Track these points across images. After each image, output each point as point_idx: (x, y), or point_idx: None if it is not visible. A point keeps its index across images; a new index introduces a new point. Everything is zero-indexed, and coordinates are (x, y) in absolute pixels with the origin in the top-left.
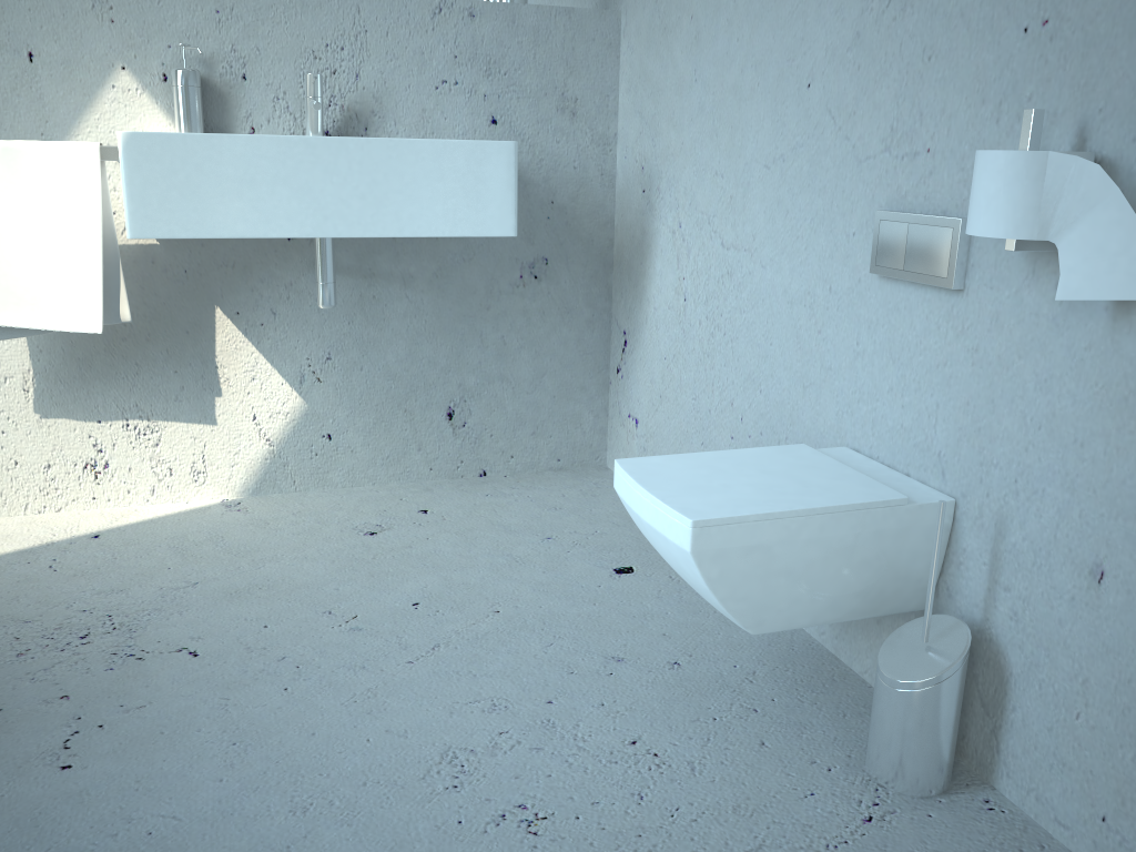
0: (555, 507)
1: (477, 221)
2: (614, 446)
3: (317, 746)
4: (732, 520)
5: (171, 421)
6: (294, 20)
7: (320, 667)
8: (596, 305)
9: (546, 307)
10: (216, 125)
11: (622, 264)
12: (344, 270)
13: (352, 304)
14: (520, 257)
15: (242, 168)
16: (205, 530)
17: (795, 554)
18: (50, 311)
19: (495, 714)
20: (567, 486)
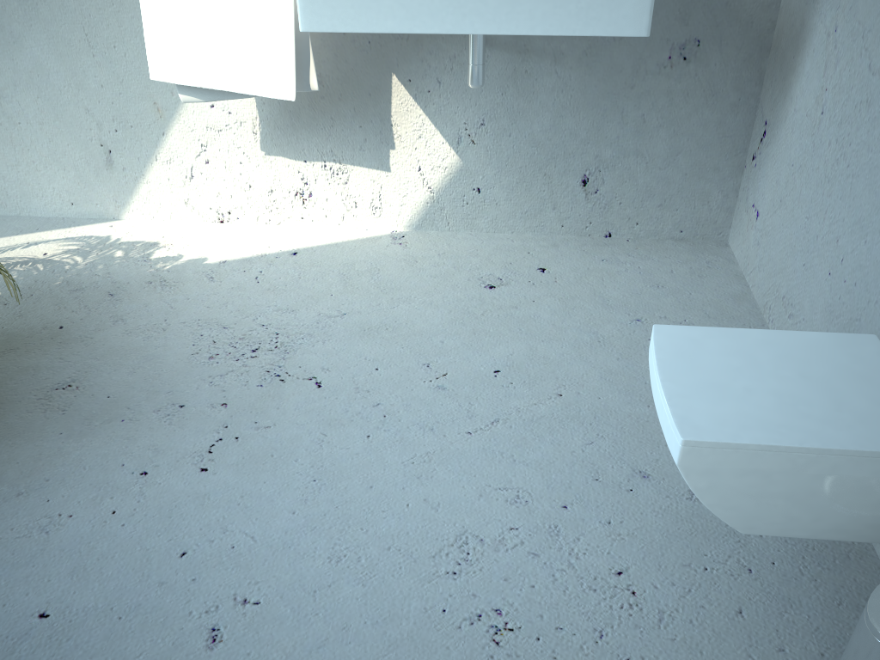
0: (658, 284)
1: (609, 20)
2: (736, 227)
3: (370, 500)
4: (728, 446)
5: (356, 165)
6: None
7: (400, 420)
8: (744, 90)
9: (690, 89)
10: None
11: (778, 51)
12: (501, 45)
13: (506, 77)
14: (671, 38)
15: None
16: (369, 261)
17: (799, 484)
18: (258, 80)
19: (514, 507)
20: (679, 261)
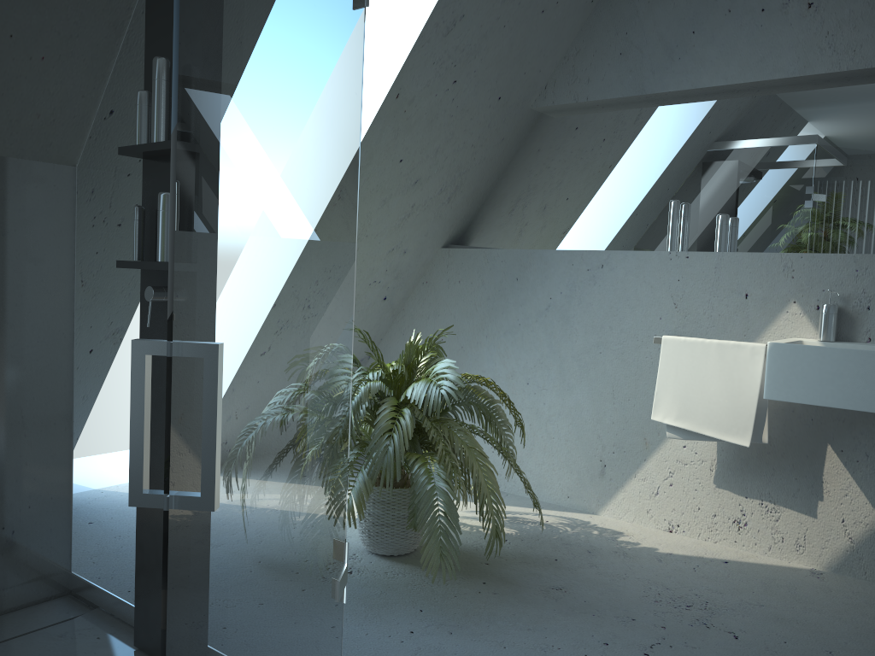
0: None
1: None
2: None
3: None
4: None
5: (787, 508)
6: None
7: None
8: None
9: None
10: (845, 335)
11: None
12: None
13: None
14: None
15: (835, 366)
16: (788, 581)
17: None
18: (724, 429)
19: None
20: None
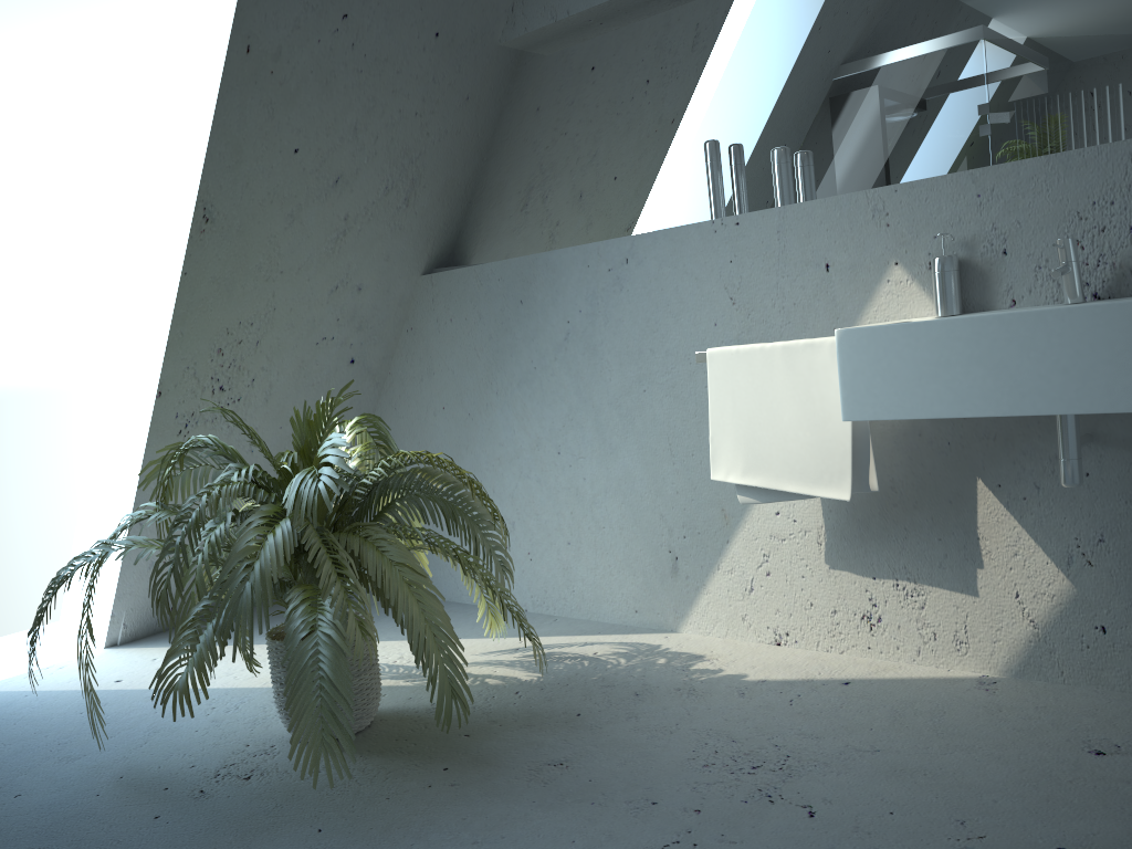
0: None
1: None
2: None
3: None
4: None
5: (935, 586)
6: (1056, 185)
7: None
8: None
9: None
10: (977, 302)
11: None
12: (1118, 442)
13: (1128, 481)
14: None
15: (937, 351)
16: (936, 702)
17: None
18: (812, 479)
19: None
20: None
